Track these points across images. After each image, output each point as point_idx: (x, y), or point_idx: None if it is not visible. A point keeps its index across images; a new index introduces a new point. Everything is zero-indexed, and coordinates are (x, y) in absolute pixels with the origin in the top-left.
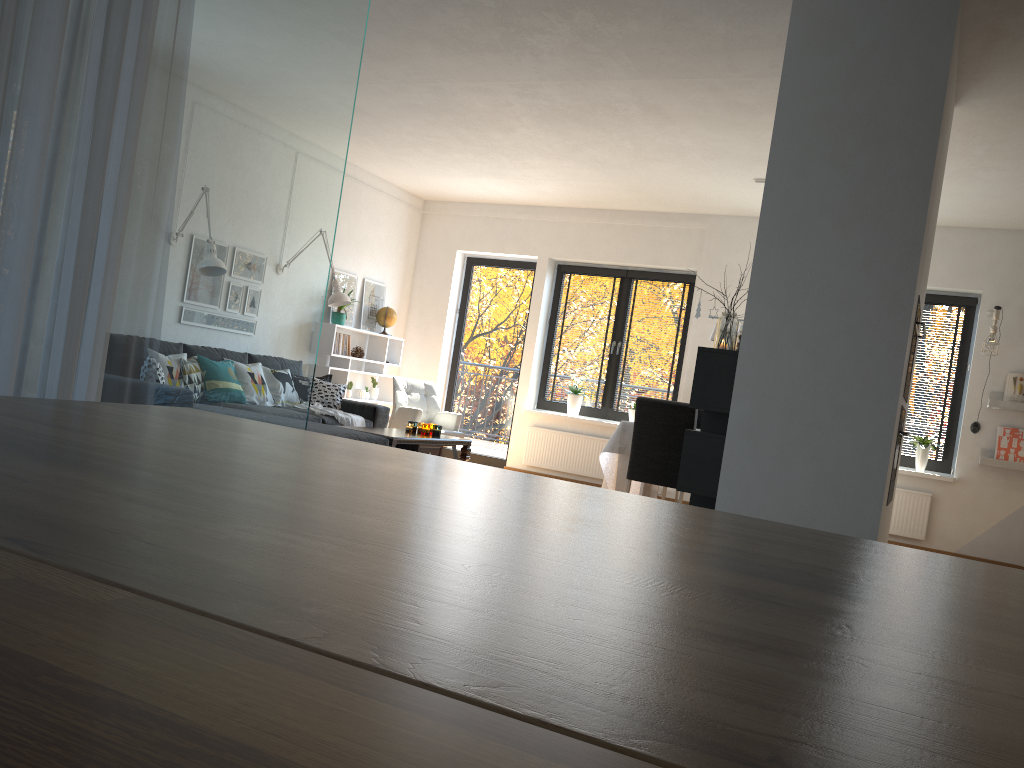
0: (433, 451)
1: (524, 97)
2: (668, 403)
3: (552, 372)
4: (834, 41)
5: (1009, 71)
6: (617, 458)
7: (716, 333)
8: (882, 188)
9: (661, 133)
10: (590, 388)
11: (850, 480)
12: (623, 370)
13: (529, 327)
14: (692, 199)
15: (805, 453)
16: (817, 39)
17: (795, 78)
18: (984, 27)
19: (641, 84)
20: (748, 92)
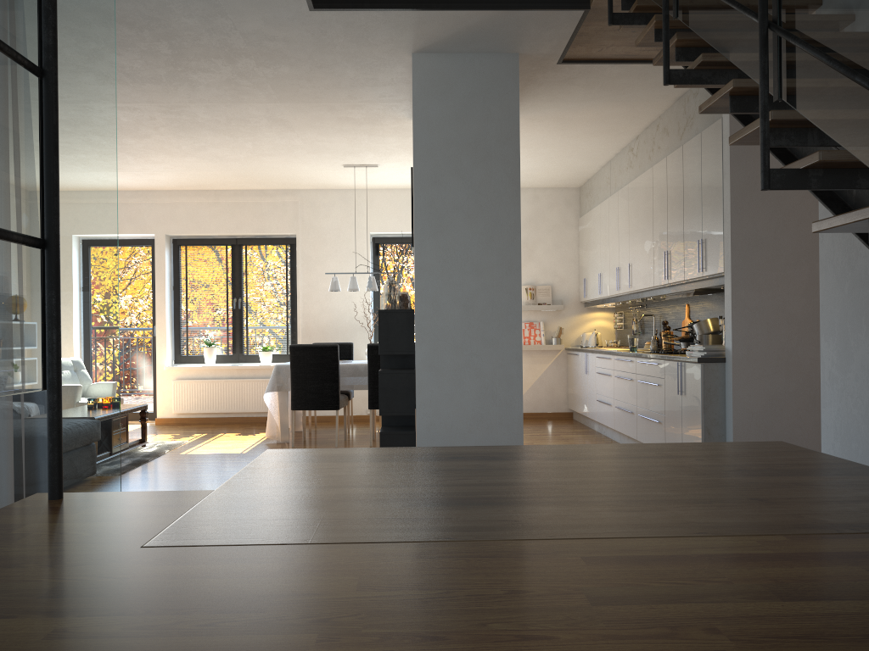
0: (122, 421)
1: (169, 114)
2: (316, 346)
3: (184, 331)
4: (445, 91)
5: (532, 101)
6: (277, 395)
7: (385, 297)
8: (491, 191)
9: (280, 137)
10: (221, 339)
11: (501, 386)
12: (247, 321)
13: (157, 296)
14: (288, 180)
15: (470, 374)
16: (433, 89)
17: (422, 116)
18: (524, 78)
19: (276, 106)
20: (358, 111)
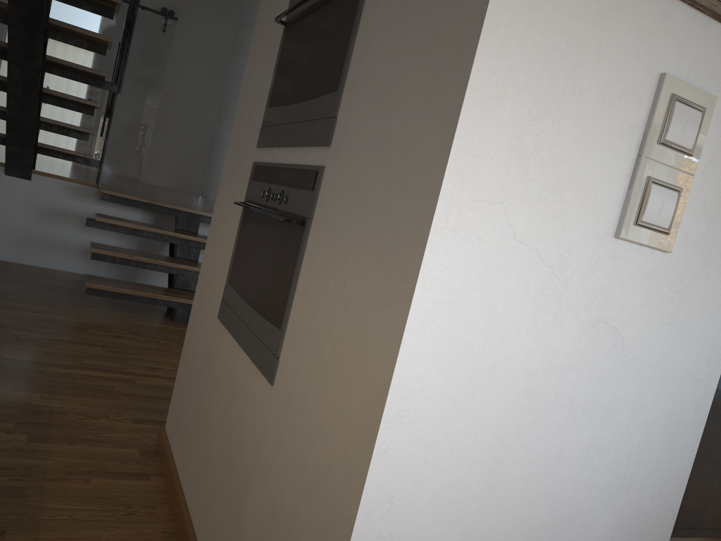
0: None
1: None
2: None
3: None
4: None
5: None
6: None
7: None
8: None
9: None
10: None
11: None
12: None
13: None
14: None
15: None
16: None
17: None
18: None
19: None
20: None
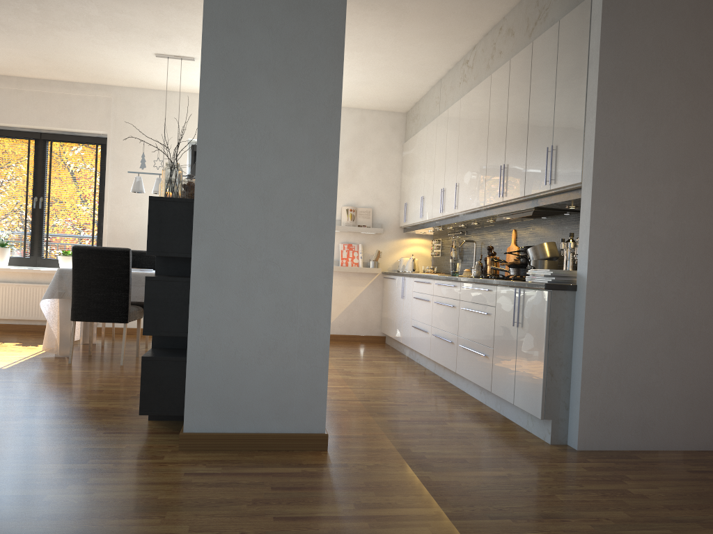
0: None
1: None
2: (104, 249)
3: None
4: None
5: None
6: (58, 303)
7: (163, 183)
8: (306, 50)
9: None
10: (17, 240)
11: (304, 305)
12: (48, 222)
13: None
14: (98, 70)
15: (264, 287)
16: None
17: None
18: None
19: None
20: None
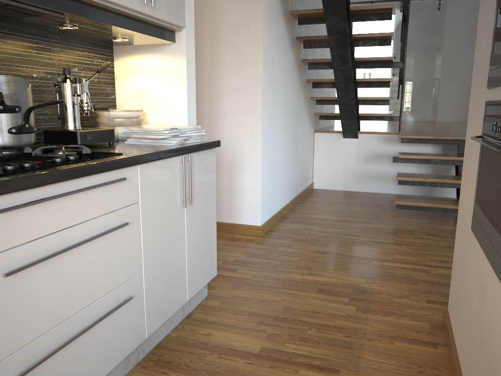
0: None
1: None
2: None
3: None
4: None
5: None
6: None
7: None
8: None
9: None
10: None
11: None
12: None
13: None
14: None
15: None
16: None
17: None
18: None
19: None
20: None
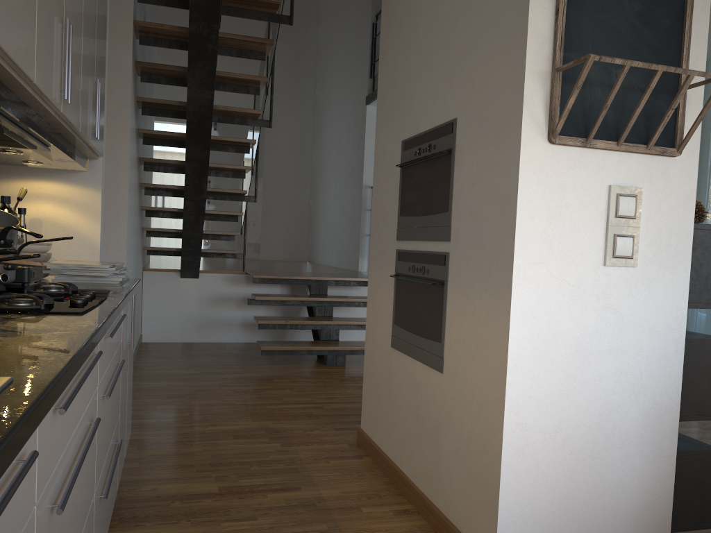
0: None
1: None
2: None
3: None
4: None
5: None
6: None
7: None
8: None
9: None
10: None
11: None
12: None
13: None
14: None
15: None
16: None
17: None
18: None
19: None
20: None
